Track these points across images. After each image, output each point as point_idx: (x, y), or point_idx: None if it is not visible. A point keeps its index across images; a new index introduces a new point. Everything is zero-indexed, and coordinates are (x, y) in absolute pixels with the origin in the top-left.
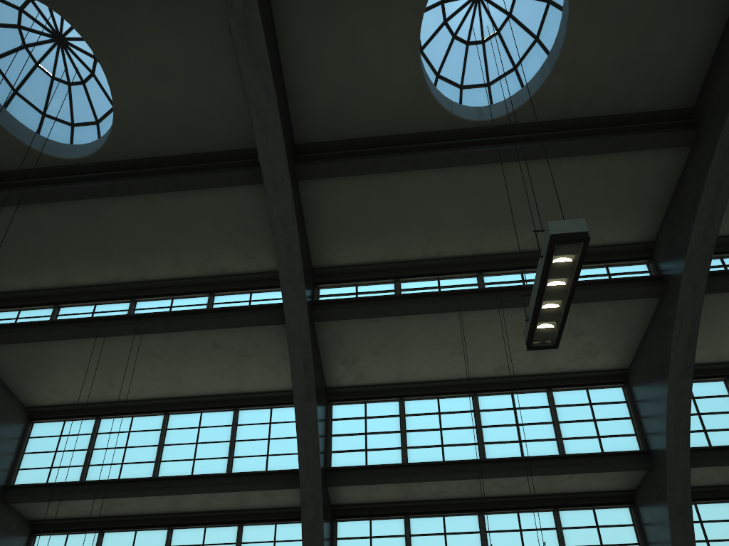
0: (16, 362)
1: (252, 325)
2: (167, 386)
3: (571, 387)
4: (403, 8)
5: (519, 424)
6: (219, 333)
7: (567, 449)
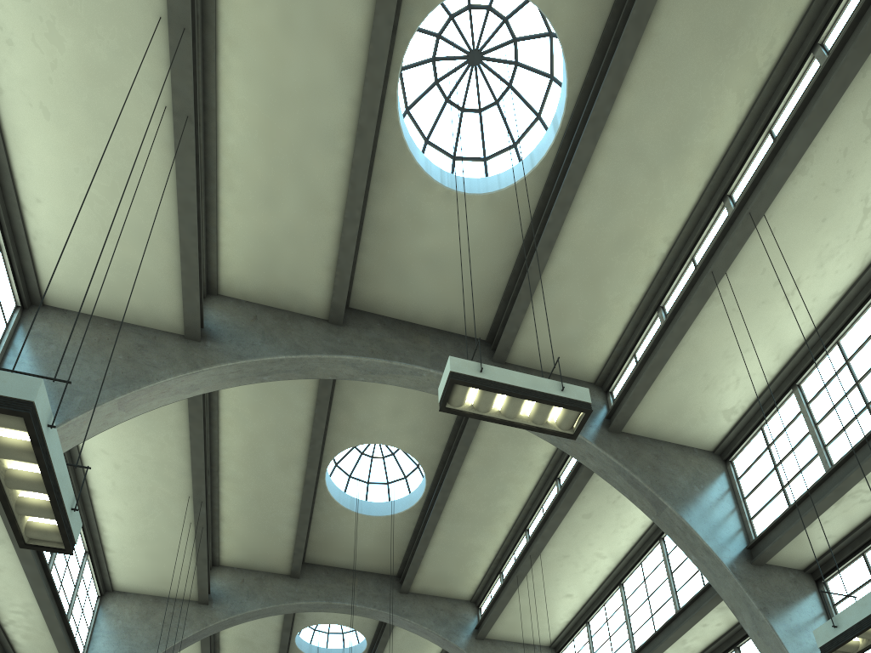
0: (511, 627)
1: (586, 482)
2: (600, 565)
3: None
4: (422, 200)
5: None
6: (577, 507)
7: None
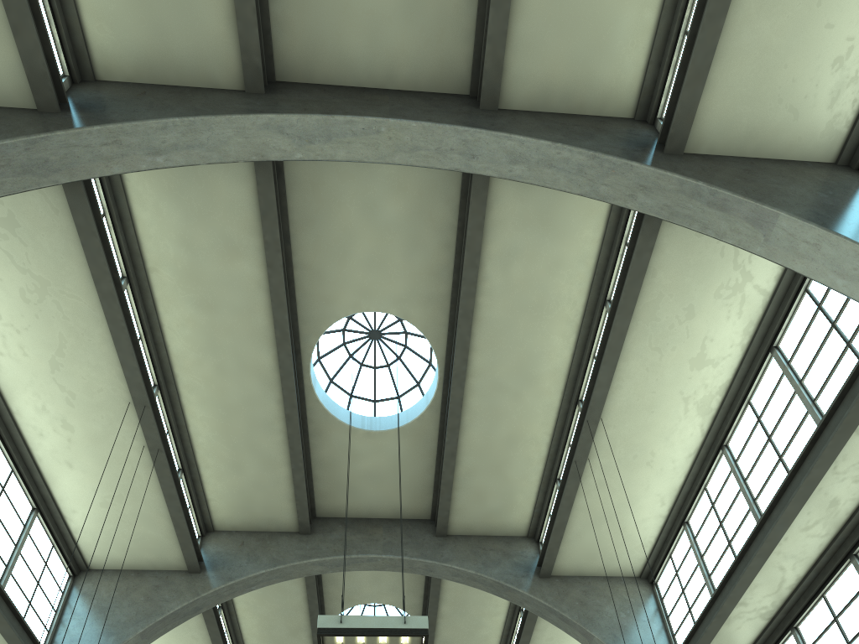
0: None
1: (537, 616)
2: None
3: (788, 315)
4: (351, 441)
5: (770, 435)
6: (538, 634)
7: (825, 411)
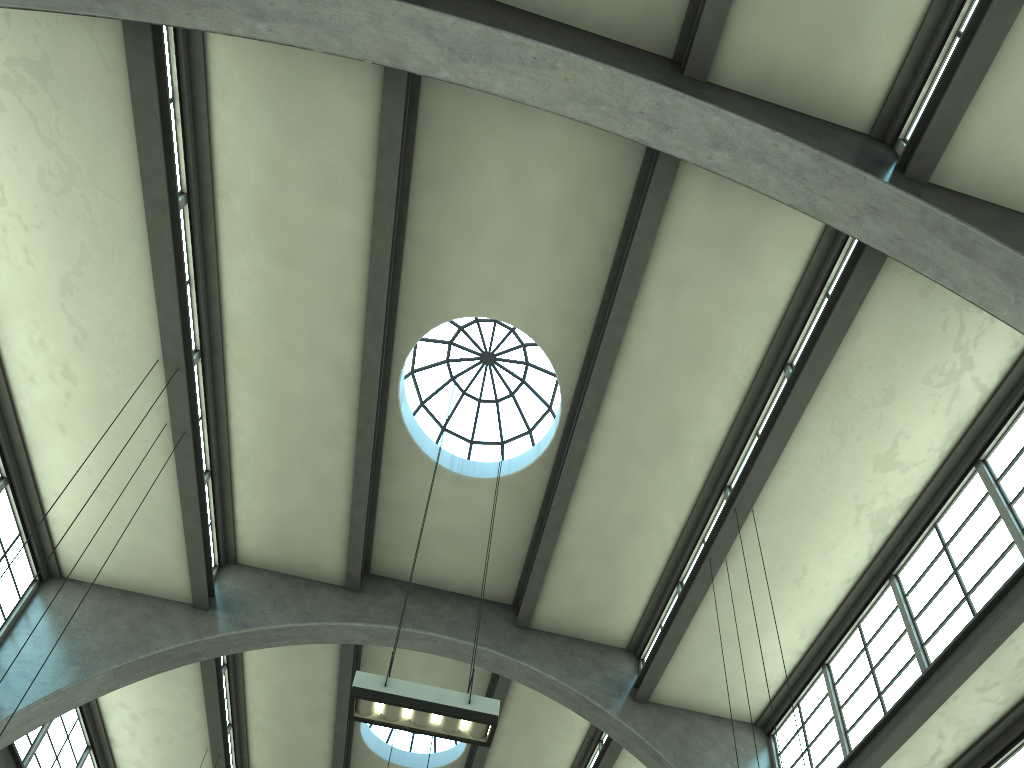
0: None
1: (620, 750)
2: None
3: (1007, 423)
4: (433, 483)
5: (956, 567)
6: None
7: None
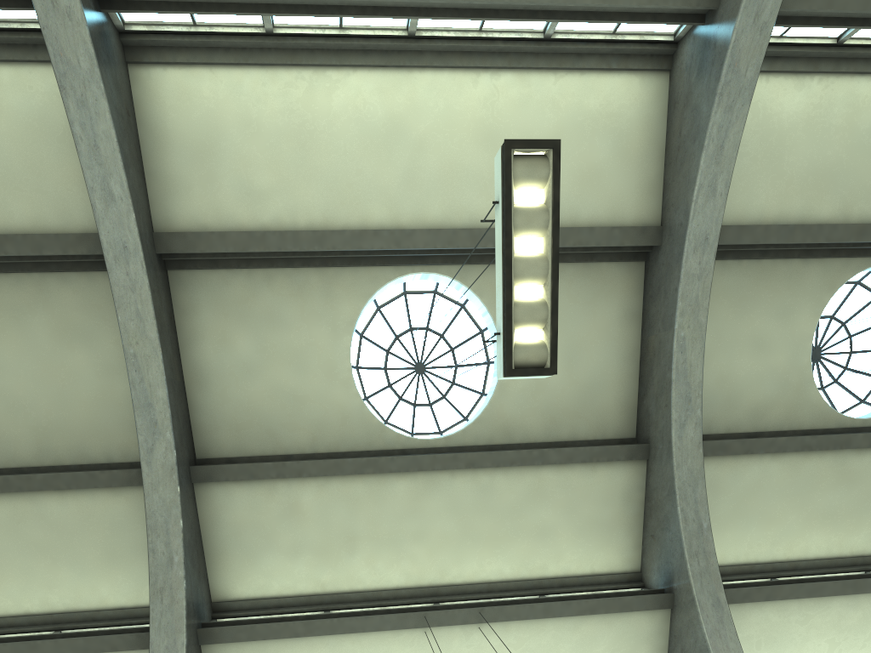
0: None
1: None
2: None
3: None
4: (516, 388)
5: None
6: None
7: None
